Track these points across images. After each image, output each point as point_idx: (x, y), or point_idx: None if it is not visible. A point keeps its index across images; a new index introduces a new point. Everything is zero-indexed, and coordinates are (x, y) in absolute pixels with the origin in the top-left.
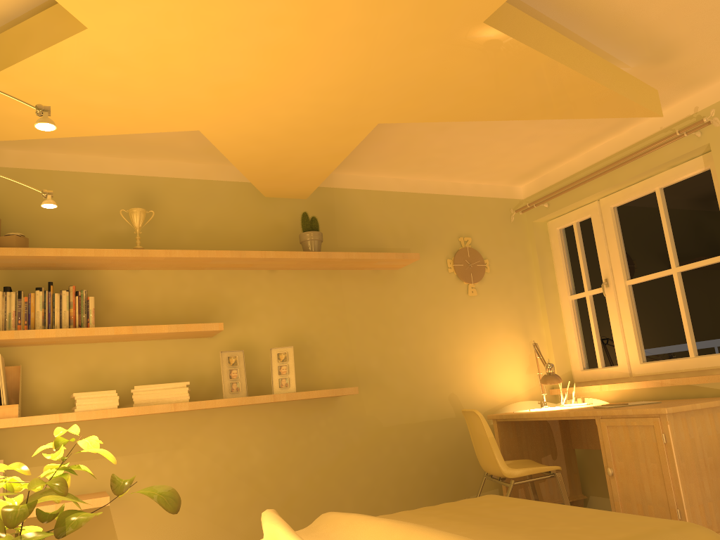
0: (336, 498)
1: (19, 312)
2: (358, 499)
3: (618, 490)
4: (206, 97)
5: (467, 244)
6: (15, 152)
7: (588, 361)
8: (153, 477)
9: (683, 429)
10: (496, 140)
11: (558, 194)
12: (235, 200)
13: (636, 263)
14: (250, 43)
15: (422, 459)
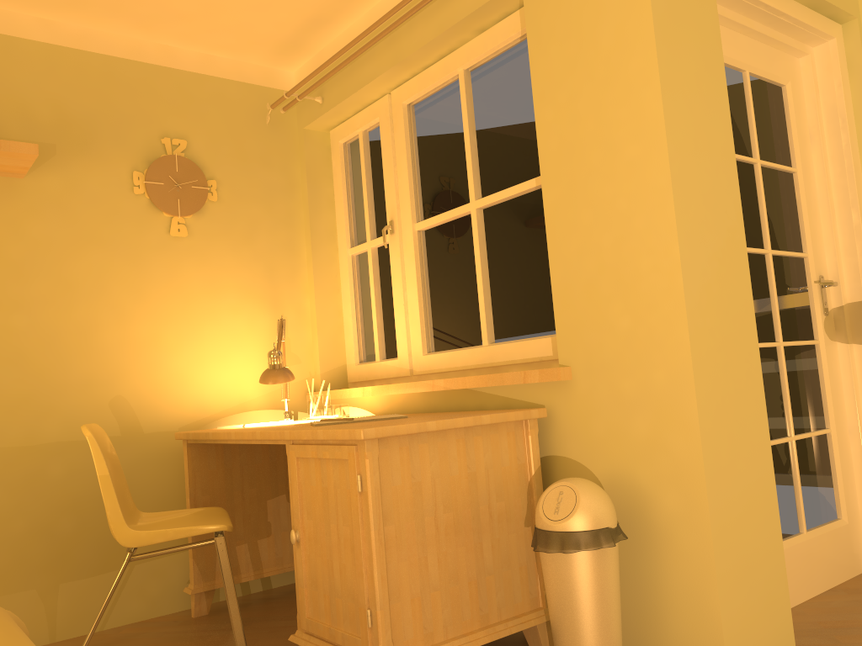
0: None
1: None
2: None
3: (304, 568)
4: None
5: (177, 150)
6: None
7: (366, 351)
8: None
9: (401, 467)
10: None
11: (325, 76)
12: None
13: (430, 195)
14: None
15: (41, 507)
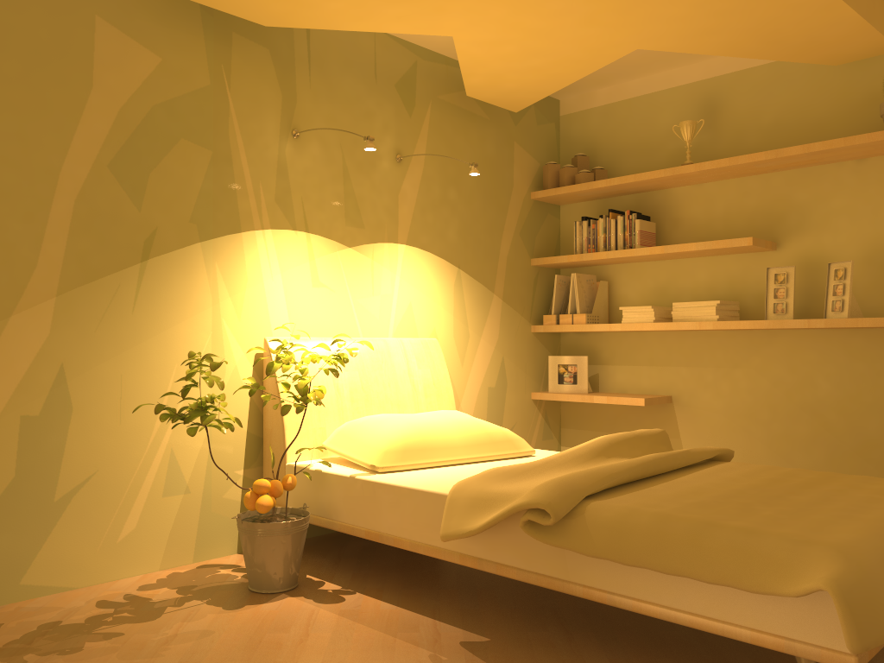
0: None
1: (588, 238)
2: None
3: None
4: (592, 30)
5: None
6: (603, 90)
7: None
8: (712, 391)
9: None
10: None
11: None
12: (813, 77)
13: None
14: None
15: None
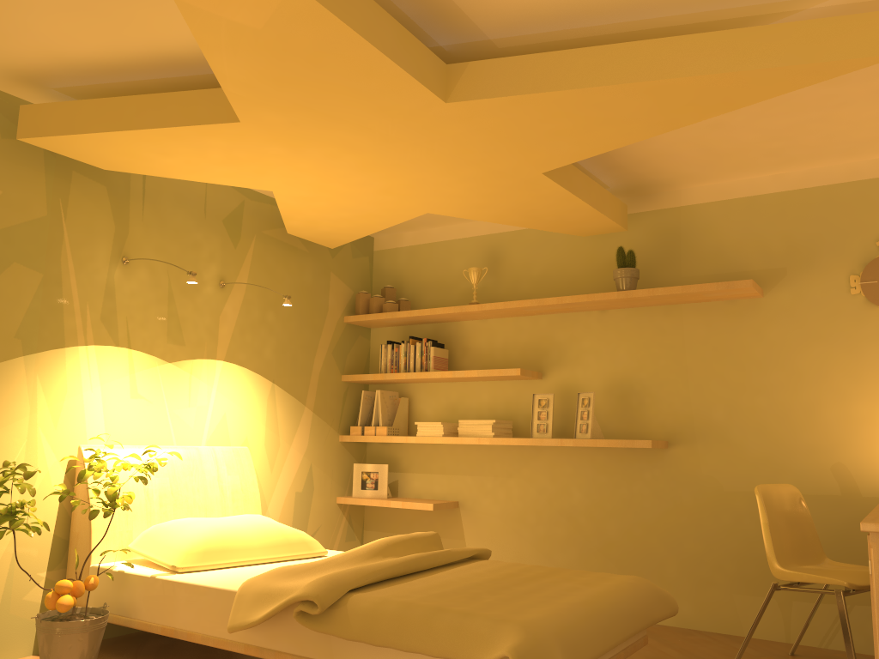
0: (657, 557)
1: (392, 359)
2: (684, 565)
3: None
4: (389, 197)
5: None
6: (410, 233)
7: None
8: (491, 498)
9: None
10: (824, 111)
11: None
12: (570, 242)
13: None
14: (346, 169)
15: None
